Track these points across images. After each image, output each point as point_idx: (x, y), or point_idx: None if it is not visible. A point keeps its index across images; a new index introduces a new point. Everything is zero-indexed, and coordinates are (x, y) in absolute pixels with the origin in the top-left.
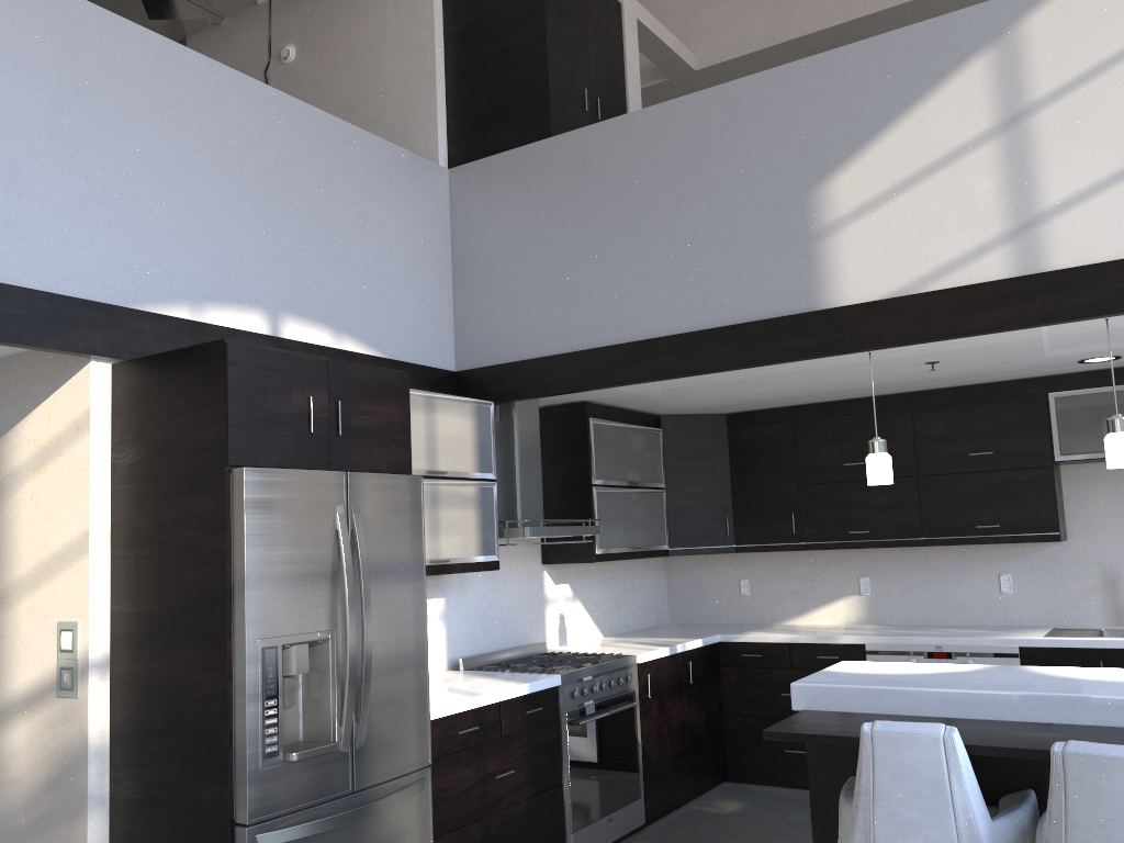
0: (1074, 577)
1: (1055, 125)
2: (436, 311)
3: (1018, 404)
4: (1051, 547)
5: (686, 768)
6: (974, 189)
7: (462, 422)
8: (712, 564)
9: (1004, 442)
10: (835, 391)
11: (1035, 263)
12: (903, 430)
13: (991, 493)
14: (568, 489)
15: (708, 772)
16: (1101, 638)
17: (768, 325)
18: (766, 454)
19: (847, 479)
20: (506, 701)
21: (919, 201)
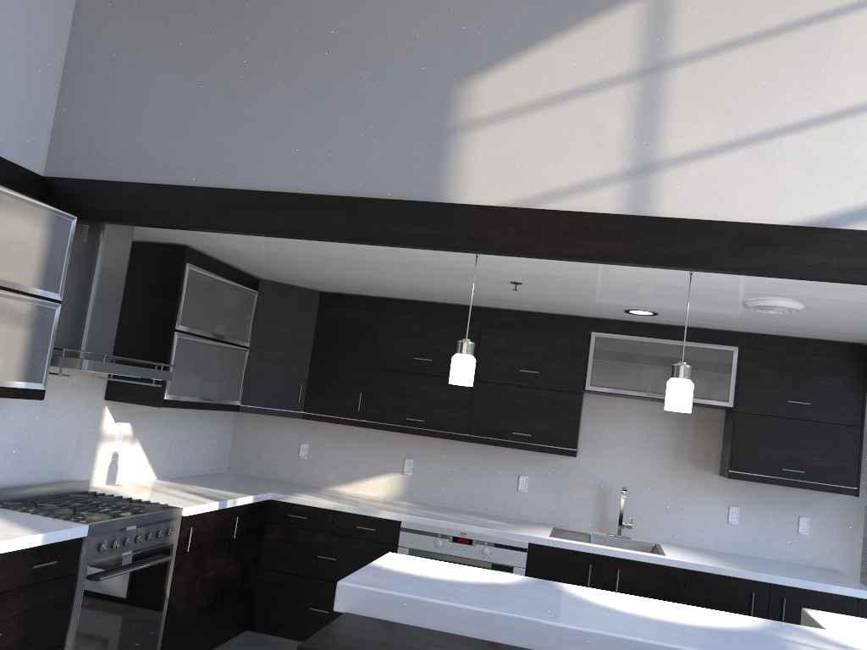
0: (576, 487)
1: (687, 84)
2: (33, 104)
3: (566, 336)
4: (564, 459)
5: (211, 620)
6: (605, 124)
7: (31, 228)
8: (279, 425)
9: (549, 366)
10: (423, 291)
11: (644, 207)
12: (471, 339)
13: (530, 406)
14: (148, 328)
15: (233, 622)
16: (594, 544)
17: (388, 205)
18: (349, 336)
19: (415, 371)
20: (9, 554)
21: (554, 122)
